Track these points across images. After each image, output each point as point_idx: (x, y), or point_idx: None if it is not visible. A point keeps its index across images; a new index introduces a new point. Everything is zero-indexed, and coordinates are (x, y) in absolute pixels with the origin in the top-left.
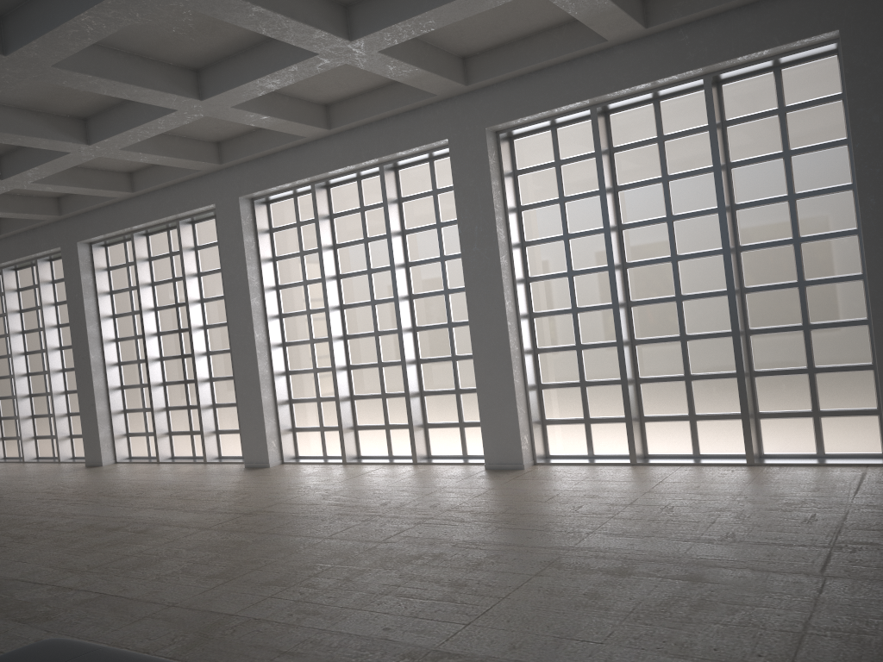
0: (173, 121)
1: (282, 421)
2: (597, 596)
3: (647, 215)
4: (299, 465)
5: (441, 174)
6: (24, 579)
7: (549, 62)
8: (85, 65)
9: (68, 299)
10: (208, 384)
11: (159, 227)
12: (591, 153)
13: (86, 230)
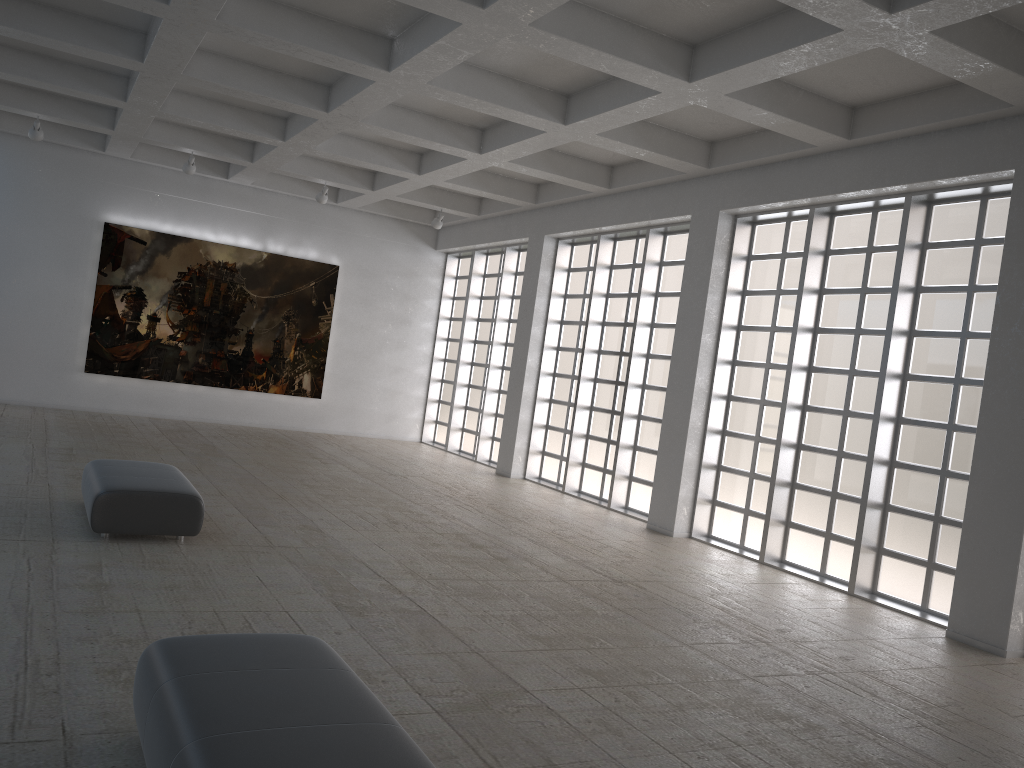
0: (656, 106)
1: (701, 488)
2: None
3: None
4: (707, 545)
5: (994, 219)
6: (369, 565)
7: None
8: (565, 27)
9: (522, 294)
10: (634, 421)
11: (627, 233)
12: None
13: (556, 224)
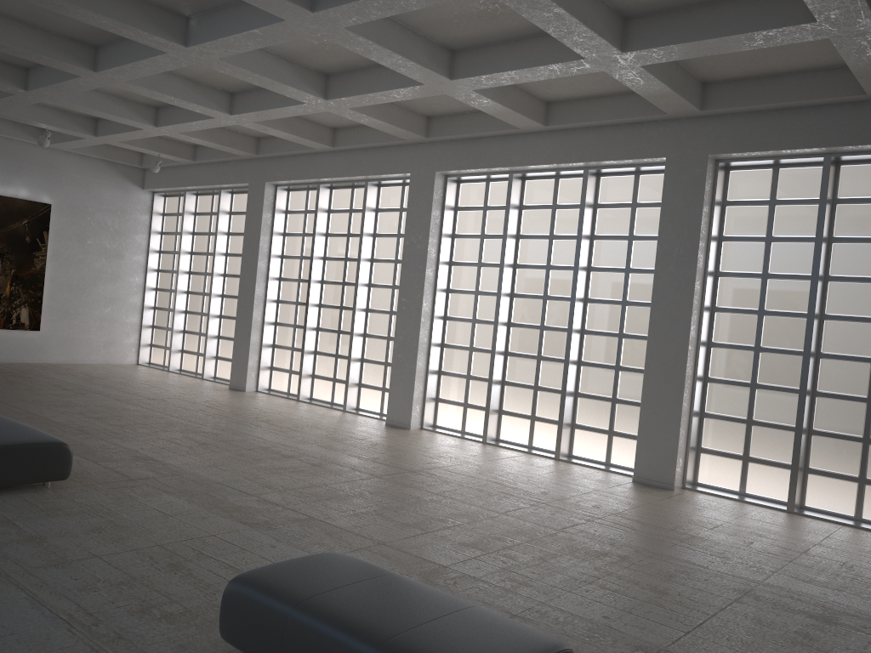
0: (413, 93)
1: (429, 390)
2: (810, 637)
3: (858, 272)
4: (438, 434)
5: (645, 189)
6: (228, 485)
7: (795, 103)
8: (369, 31)
9: (245, 232)
10: (361, 338)
11: (346, 184)
12: (811, 199)
13: (277, 173)
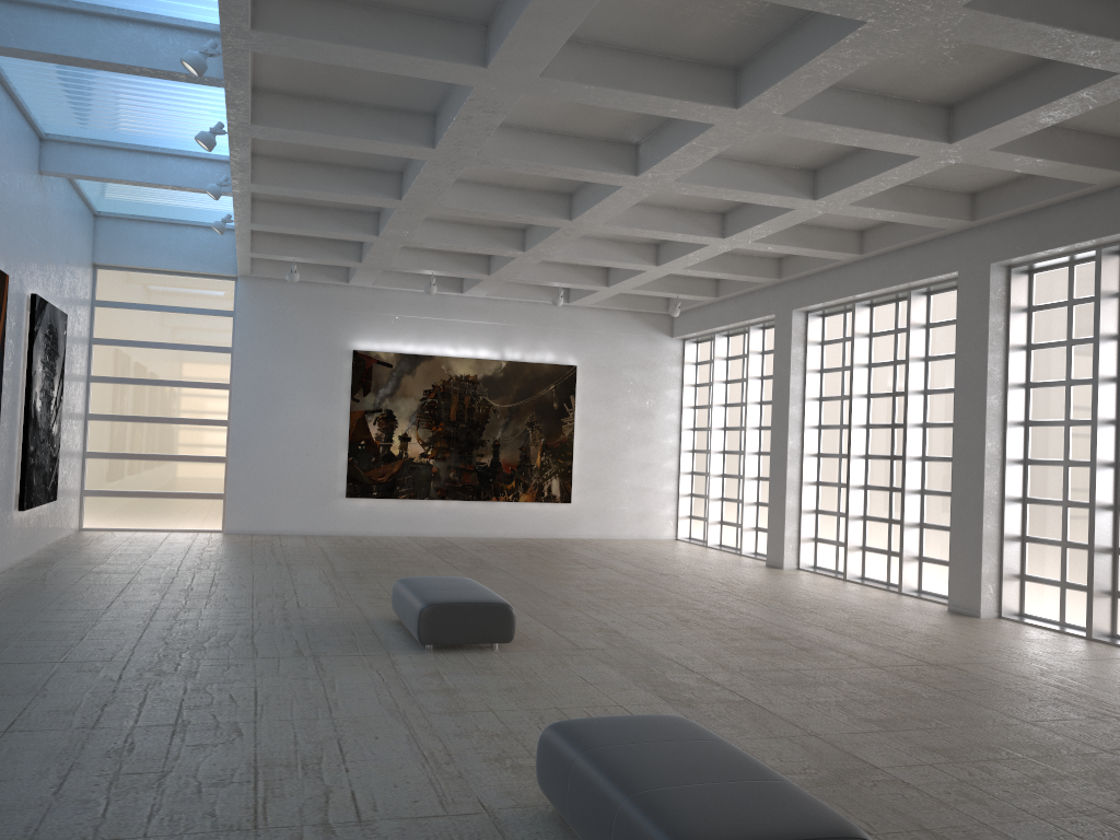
0: (913, 169)
1: (1006, 563)
2: None
3: None
4: (1021, 625)
5: None
6: (677, 661)
7: None
8: (817, 111)
9: (774, 374)
10: (917, 496)
11: (885, 298)
12: None
13: (804, 297)
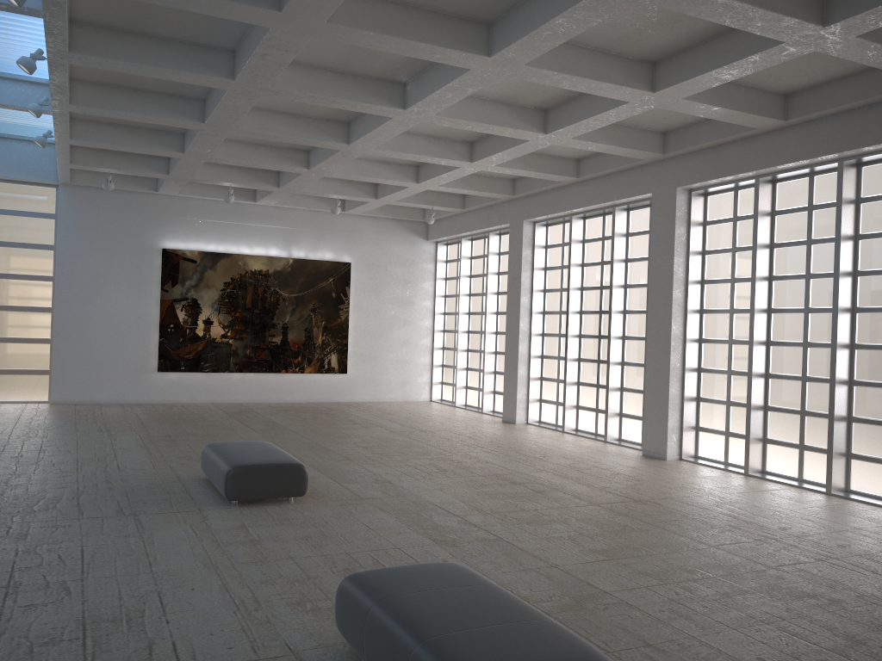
0: (623, 112)
1: (686, 418)
2: None
3: None
4: (697, 465)
5: None
6: (441, 506)
7: None
8: (553, 62)
9: (509, 271)
10: (619, 367)
11: (595, 212)
12: None
13: (532, 210)
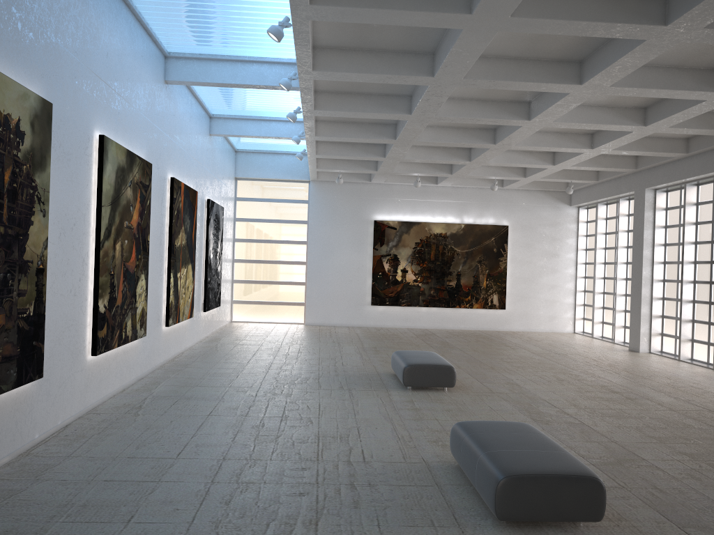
0: (705, 107)
1: None
2: None
3: None
4: None
5: None
6: (548, 401)
7: None
8: (633, 81)
9: (633, 229)
10: None
11: (706, 180)
12: None
13: (652, 180)
